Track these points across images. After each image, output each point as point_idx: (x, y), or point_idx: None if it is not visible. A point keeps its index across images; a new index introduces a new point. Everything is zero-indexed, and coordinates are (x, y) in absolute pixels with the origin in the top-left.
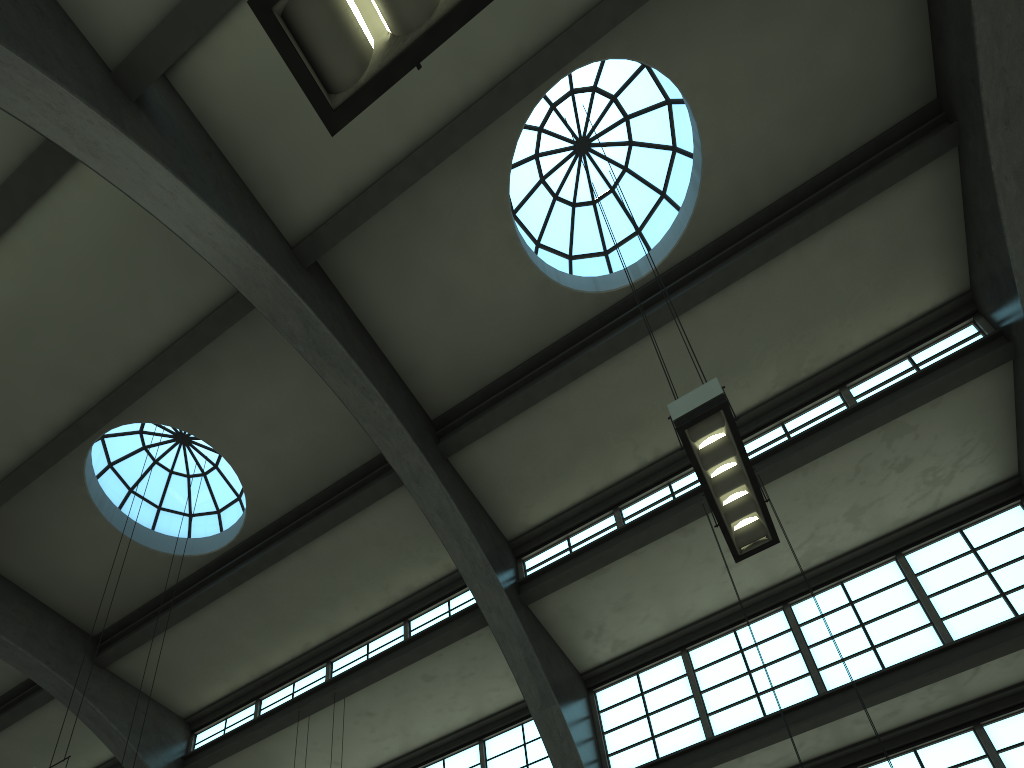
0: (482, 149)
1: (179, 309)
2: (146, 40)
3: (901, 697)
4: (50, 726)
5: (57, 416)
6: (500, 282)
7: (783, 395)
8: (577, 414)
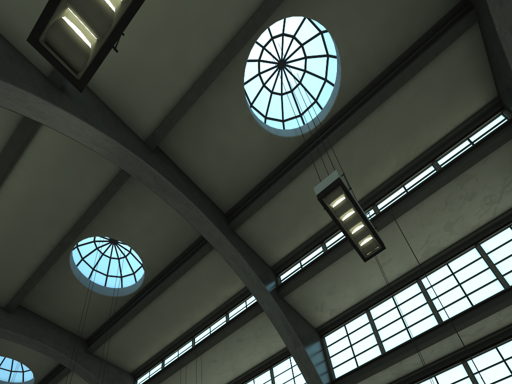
0: (228, 76)
1: (98, 181)
2: None
3: (484, 320)
4: (72, 383)
5: (53, 240)
6: (247, 140)
7: (402, 171)
8: (295, 198)
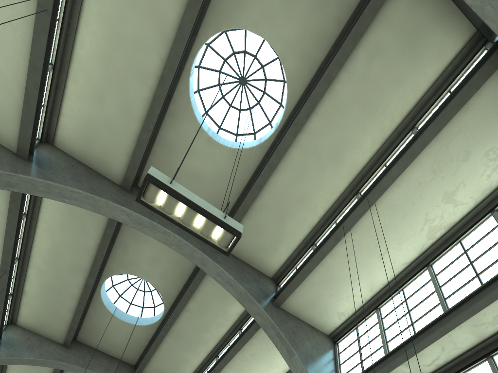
0: (177, 108)
1: (97, 228)
2: (19, 137)
3: None
4: None
5: (80, 283)
6: (213, 160)
7: (381, 149)
8: (272, 205)
